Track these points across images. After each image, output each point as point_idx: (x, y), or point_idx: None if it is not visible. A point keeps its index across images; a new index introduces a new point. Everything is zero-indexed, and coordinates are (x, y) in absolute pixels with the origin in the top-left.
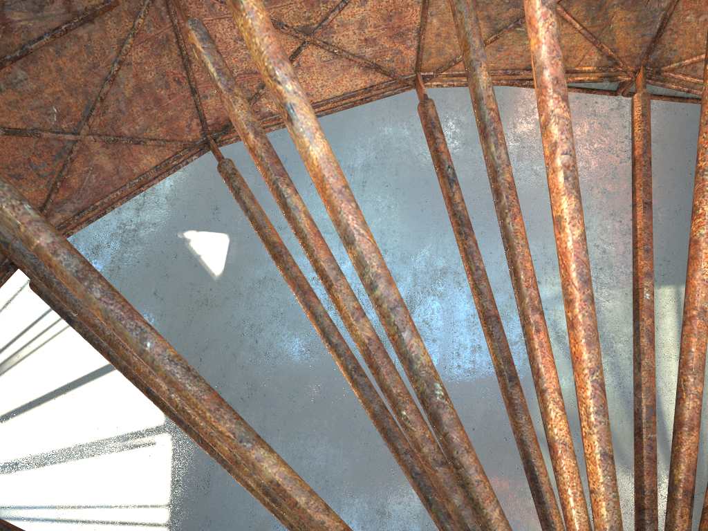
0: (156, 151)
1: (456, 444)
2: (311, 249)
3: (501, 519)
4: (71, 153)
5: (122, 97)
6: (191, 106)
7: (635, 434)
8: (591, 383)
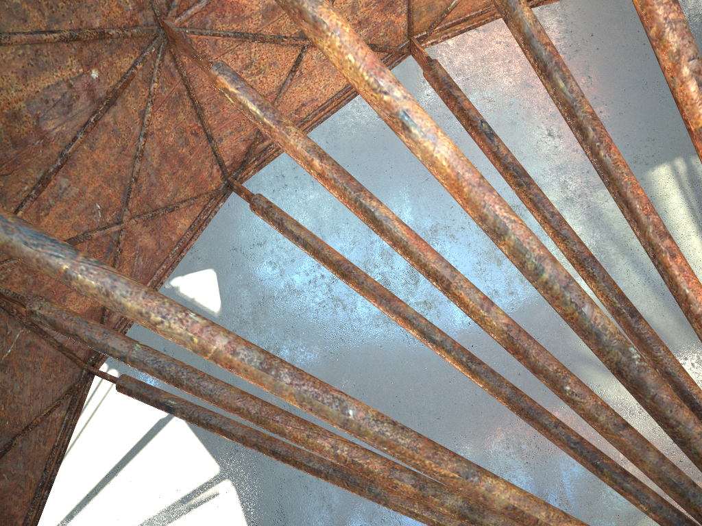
0: (188, 211)
1: (668, 403)
2: (416, 254)
3: None
4: (119, 244)
5: (151, 169)
6: (210, 154)
7: None
8: None
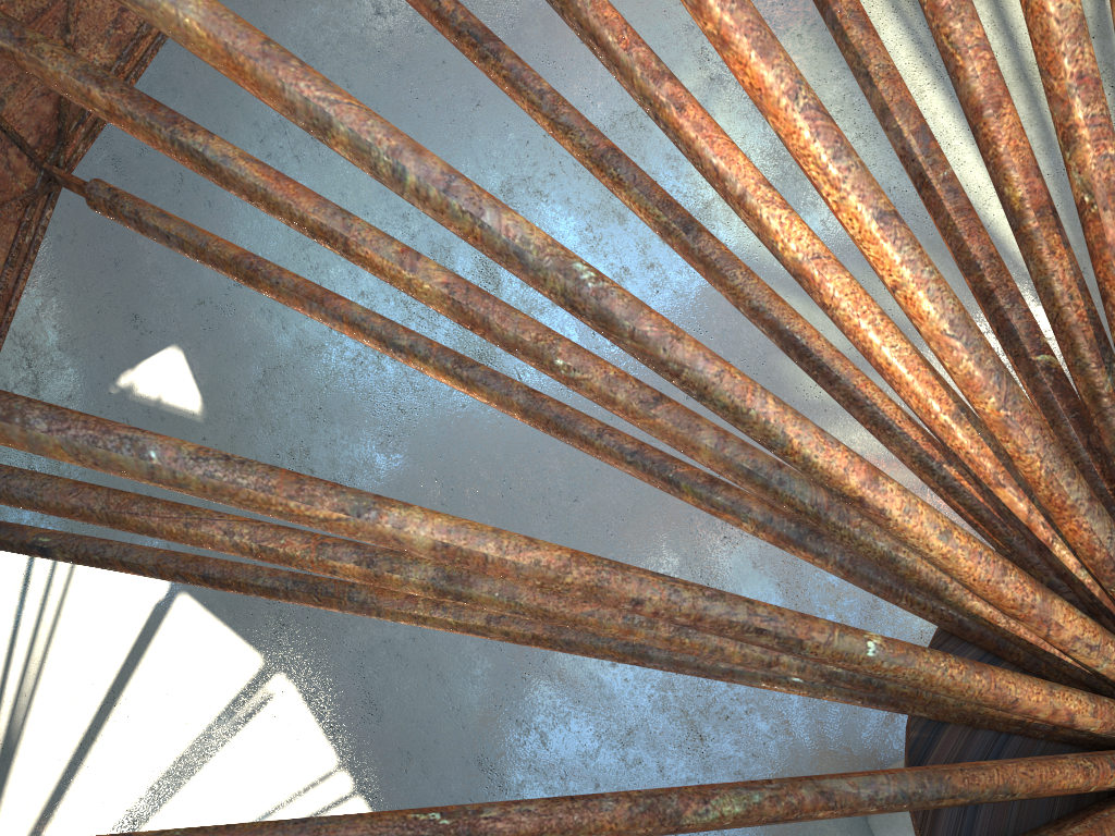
0: None
1: (656, 338)
2: (285, 206)
3: (783, 410)
4: None
5: None
6: None
7: (919, 190)
8: (802, 115)
